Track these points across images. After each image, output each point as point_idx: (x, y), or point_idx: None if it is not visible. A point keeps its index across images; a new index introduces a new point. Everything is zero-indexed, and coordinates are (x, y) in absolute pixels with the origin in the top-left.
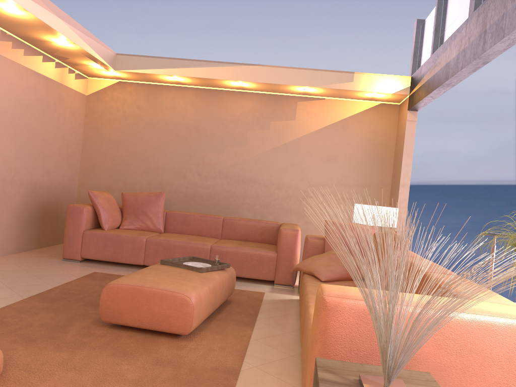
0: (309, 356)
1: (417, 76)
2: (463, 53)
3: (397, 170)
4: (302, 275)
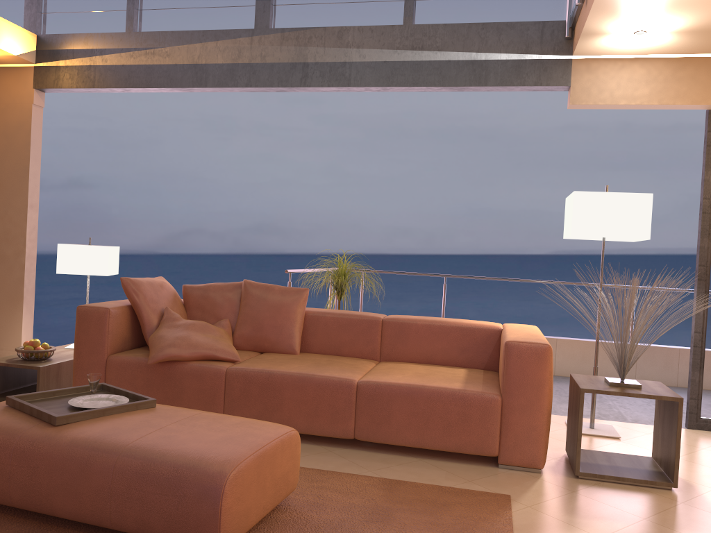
0: (529, 400)
1: (71, 44)
2: (250, 68)
3: (5, 180)
4: (165, 367)
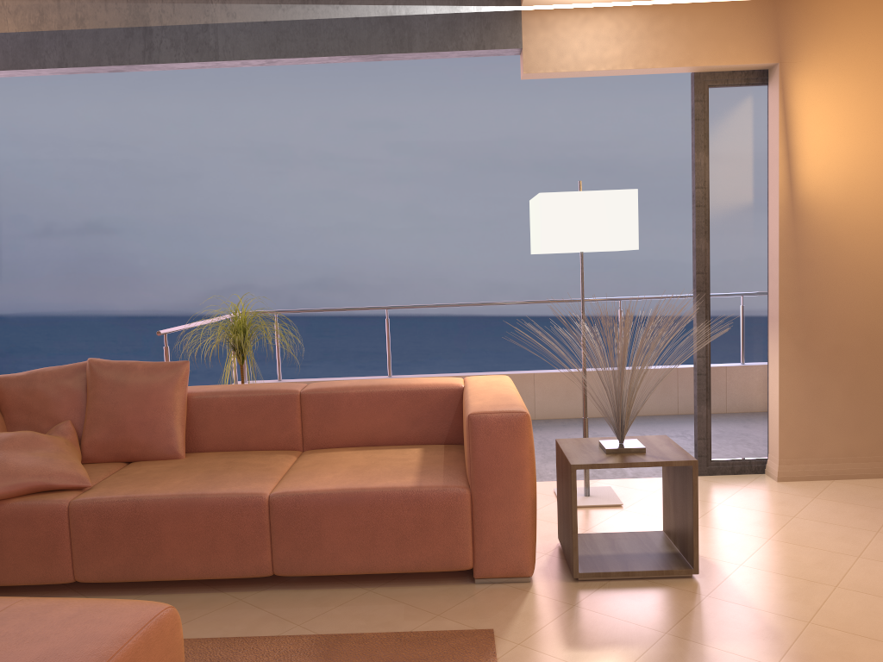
0: (506, 490)
1: None
2: (62, 39)
3: None
4: None
